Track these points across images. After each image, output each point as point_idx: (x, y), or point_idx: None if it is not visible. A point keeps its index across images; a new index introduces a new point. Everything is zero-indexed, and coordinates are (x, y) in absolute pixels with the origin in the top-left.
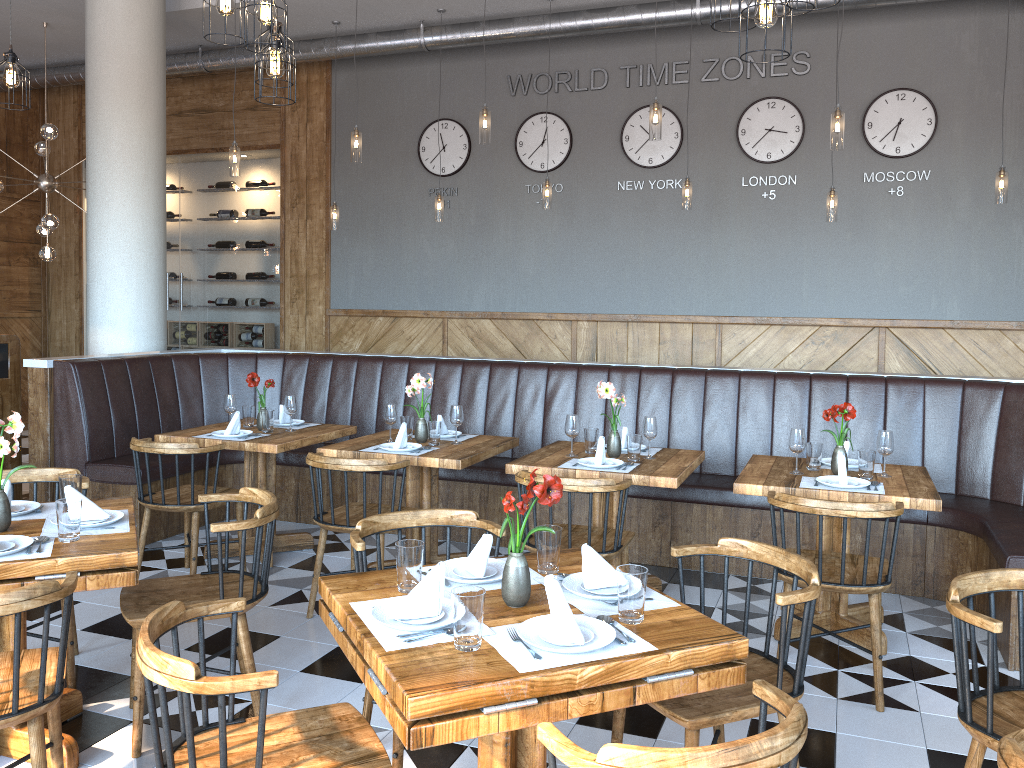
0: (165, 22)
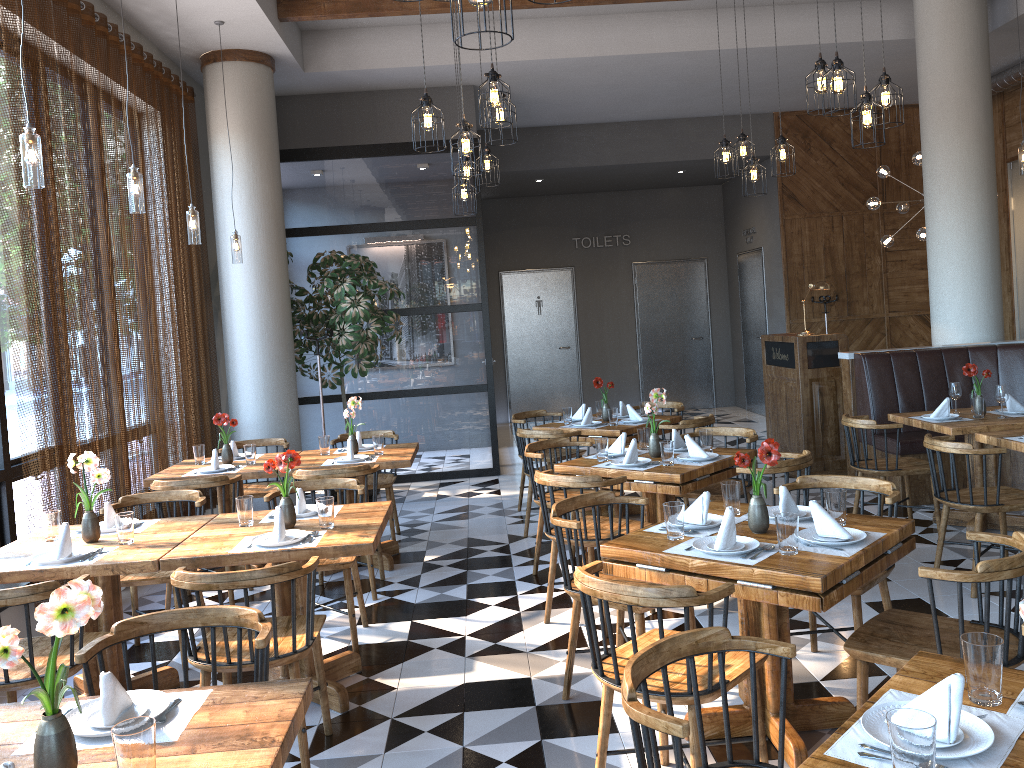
0: (984, 40)
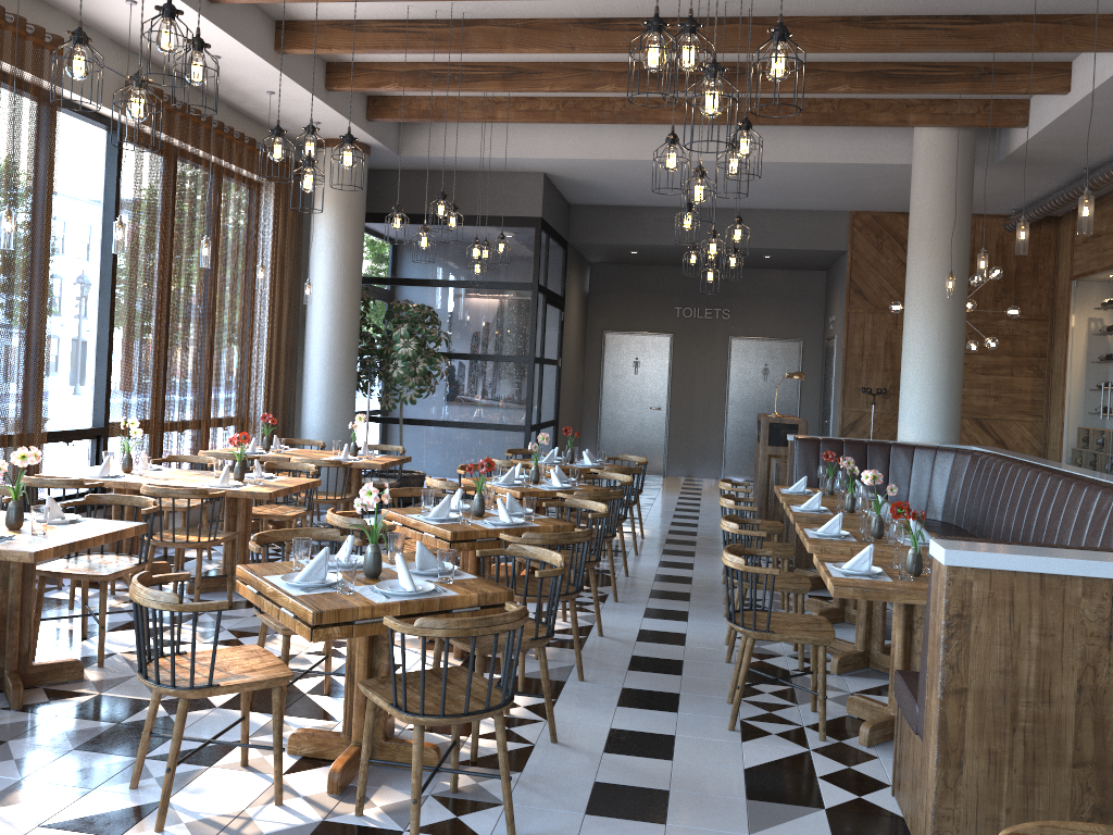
0: (965, 174)
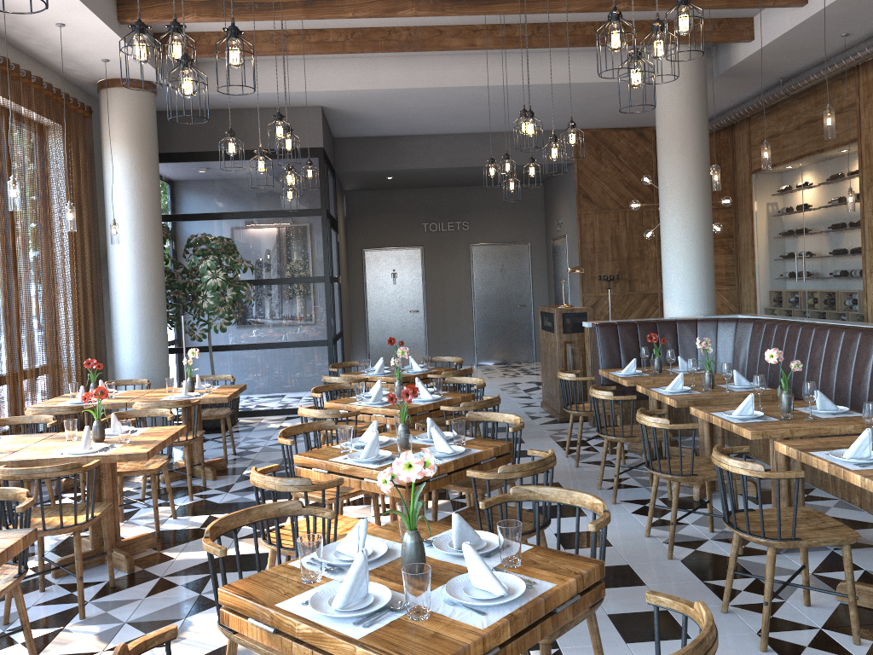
0: (702, 85)
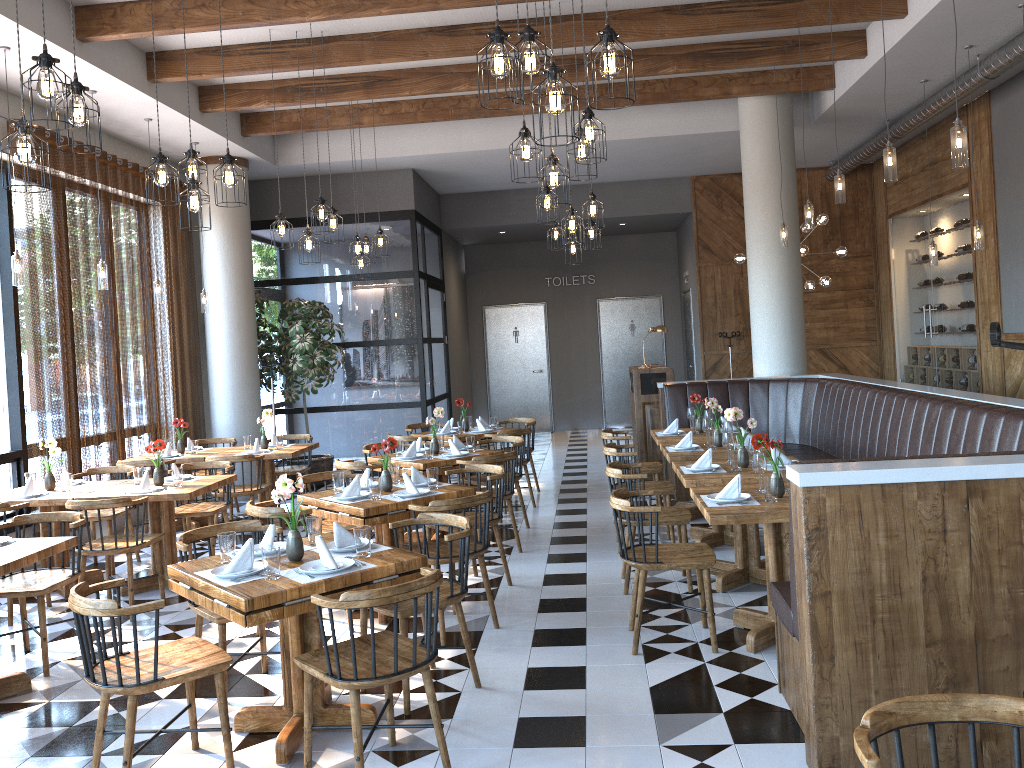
0: (786, 136)
